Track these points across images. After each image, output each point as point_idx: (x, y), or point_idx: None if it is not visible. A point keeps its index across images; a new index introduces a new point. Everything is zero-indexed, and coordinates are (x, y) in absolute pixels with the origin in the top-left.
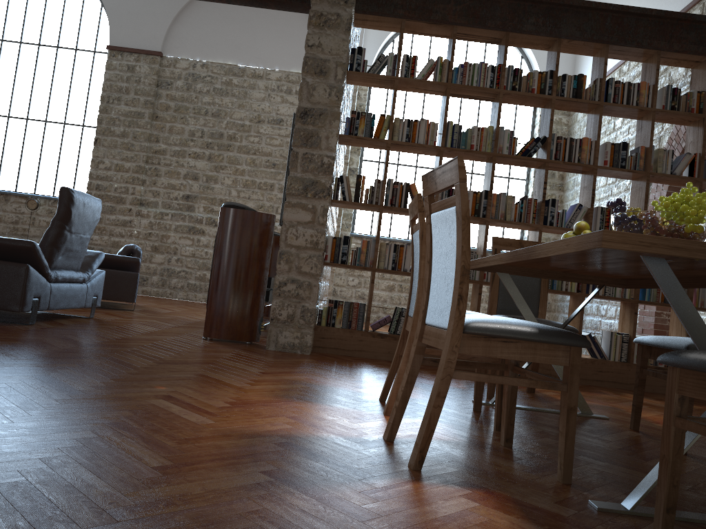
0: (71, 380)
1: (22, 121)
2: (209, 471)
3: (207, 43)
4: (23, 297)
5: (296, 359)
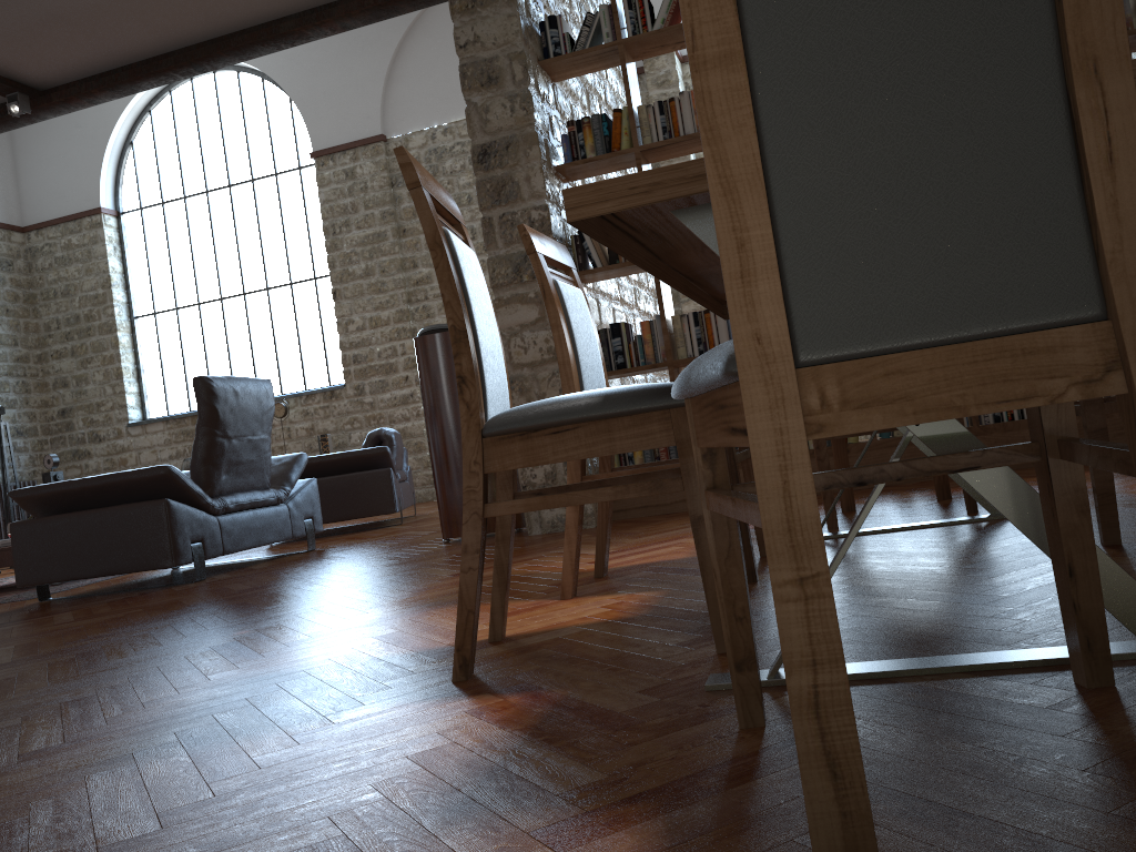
0: (121, 649)
1: (239, 299)
2: (98, 745)
3: (441, 96)
4: (173, 546)
5: (556, 540)
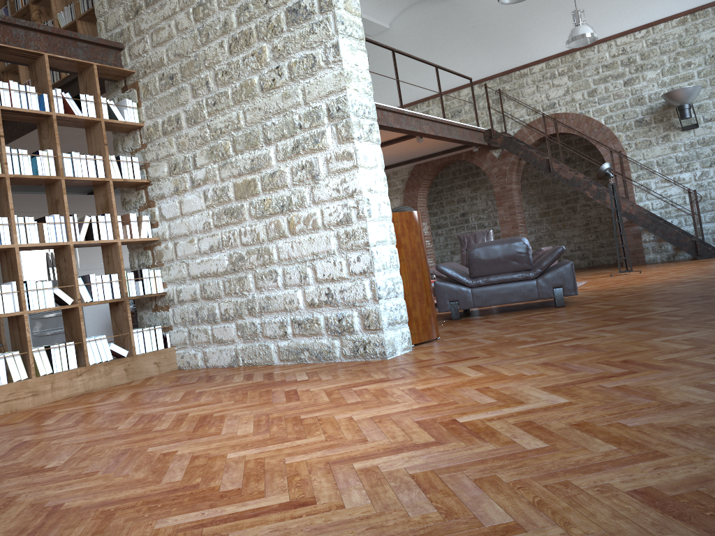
0: None
1: None
2: None
3: None
4: None
5: None
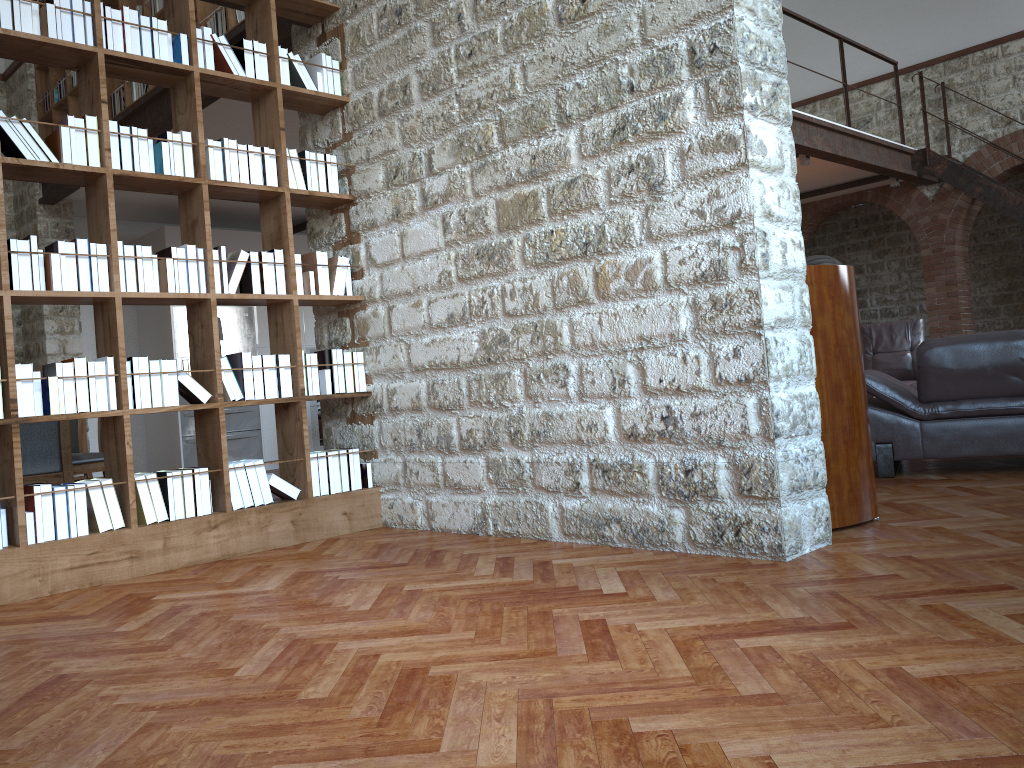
0: None
1: None
2: None
3: None
4: None
5: None
